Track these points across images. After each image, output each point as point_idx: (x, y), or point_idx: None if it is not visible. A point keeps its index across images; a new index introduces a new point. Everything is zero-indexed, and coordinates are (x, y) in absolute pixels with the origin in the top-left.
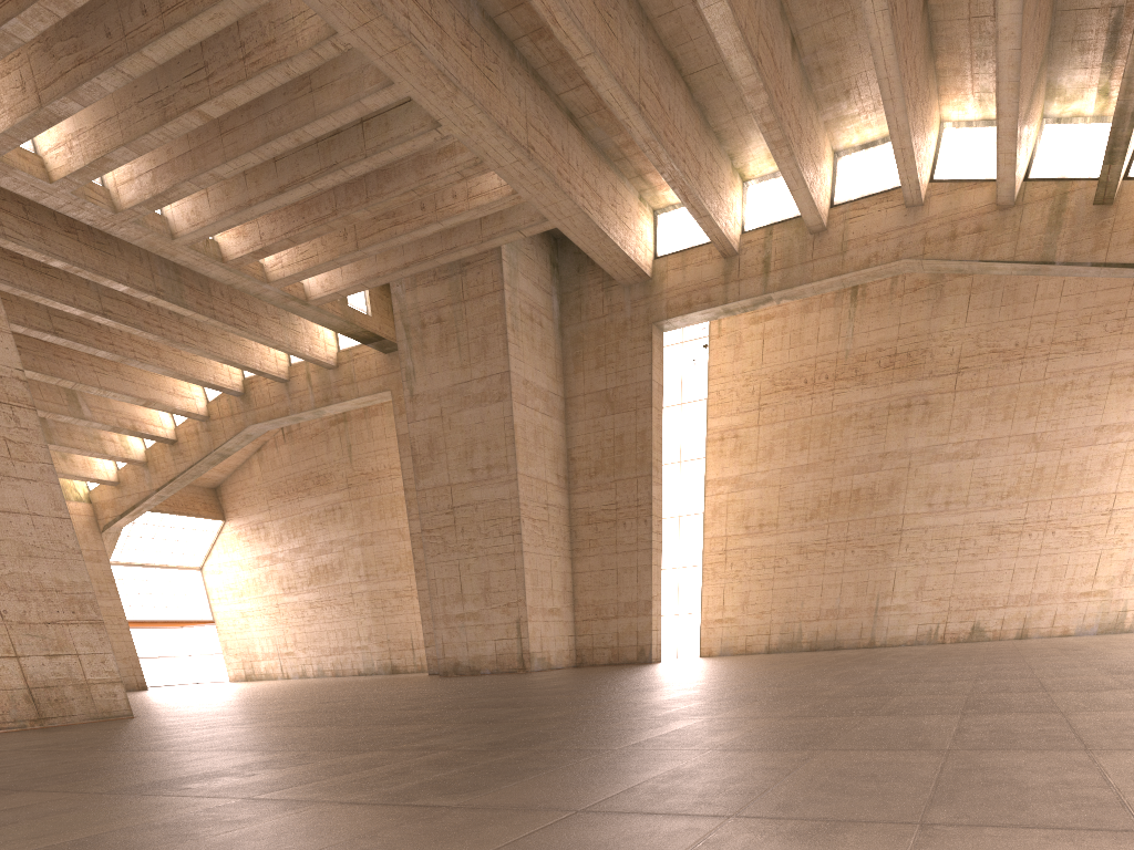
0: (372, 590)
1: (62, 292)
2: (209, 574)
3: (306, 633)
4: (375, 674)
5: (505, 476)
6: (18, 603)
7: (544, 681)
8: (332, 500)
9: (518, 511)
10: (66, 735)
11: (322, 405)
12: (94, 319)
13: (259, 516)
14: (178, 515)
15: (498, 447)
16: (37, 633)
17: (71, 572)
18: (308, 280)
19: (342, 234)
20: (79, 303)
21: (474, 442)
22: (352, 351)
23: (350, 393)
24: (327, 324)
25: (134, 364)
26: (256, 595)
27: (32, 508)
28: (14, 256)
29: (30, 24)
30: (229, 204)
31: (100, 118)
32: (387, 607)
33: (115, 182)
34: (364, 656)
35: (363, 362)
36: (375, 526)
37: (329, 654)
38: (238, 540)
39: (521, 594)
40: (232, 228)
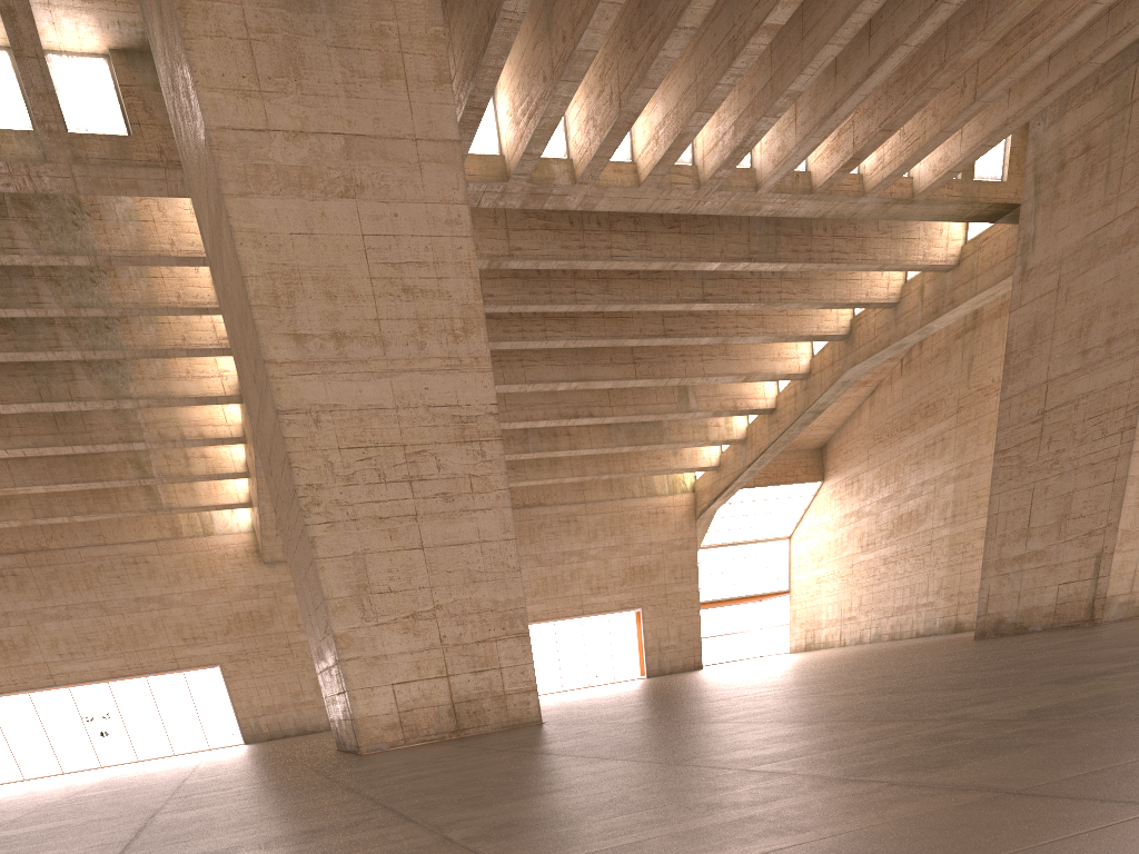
0: (955, 533)
1: (667, 292)
2: (796, 542)
3: (872, 594)
4: (934, 635)
5: (1131, 347)
6: (456, 627)
7: (1046, 649)
8: (935, 432)
9: (1138, 395)
10: (423, 754)
11: (929, 320)
12: (694, 308)
13: (856, 468)
14: (775, 485)
15: (1131, 307)
16: (467, 653)
17: (507, 591)
18: (919, 170)
19: (959, 89)
20: (680, 298)
21: (1096, 310)
22: (980, 237)
23: (965, 294)
24: (940, 217)
25: (735, 341)
26: (833, 558)
27: (483, 536)
28: (631, 272)
29: (598, 29)
30: (814, 120)
31: (682, 92)
32: (967, 551)
33: (703, 154)
34: (927, 615)
35: (991, 247)
36: (978, 452)
37: (890, 615)
38: (830, 500)
39: (1112, 516)
40: (826, 147)
